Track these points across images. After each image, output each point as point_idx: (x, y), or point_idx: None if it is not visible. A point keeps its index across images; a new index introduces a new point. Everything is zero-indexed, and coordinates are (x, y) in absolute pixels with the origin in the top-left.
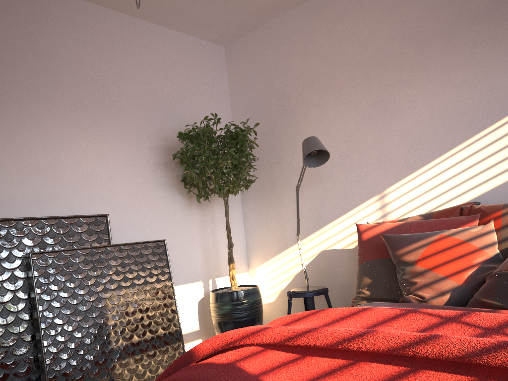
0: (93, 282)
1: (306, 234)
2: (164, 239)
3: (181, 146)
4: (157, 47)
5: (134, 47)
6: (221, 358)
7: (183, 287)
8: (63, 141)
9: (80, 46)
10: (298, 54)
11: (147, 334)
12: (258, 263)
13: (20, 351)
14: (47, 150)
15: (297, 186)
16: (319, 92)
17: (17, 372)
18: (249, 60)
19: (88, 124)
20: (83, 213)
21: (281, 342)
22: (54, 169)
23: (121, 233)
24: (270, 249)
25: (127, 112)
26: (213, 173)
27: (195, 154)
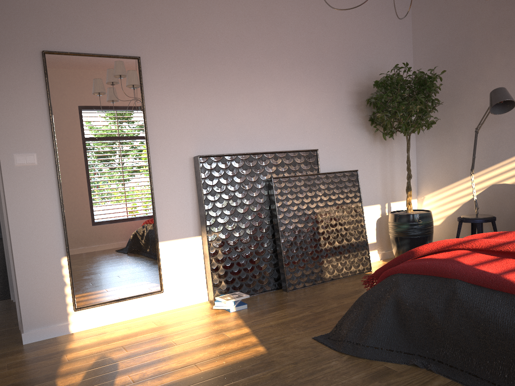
0: (309, 200)
1: (478, 169)
2: (357, 170)
3: (370, 89)
4: (354, 2)
5: (337, 4)
6: (438, 256)
7: (366, 208)
8: (287, 92)
9: (299, 11)
10: (489, 1)
11: (344, 241)
12: (427, 192)
13: (265, 245)
14: (277, 99)
15: (476, 128)
16: (507, 38)
17: (264, 258)
18: (435, 5)
19: (303, 77)
20: (299, 148)
21: (487, 248)
22: (282, 114)
23: (324, 164)
24: (440, 180)
25: (330, 64)
26: (401, 116)
27: (387, 100)
